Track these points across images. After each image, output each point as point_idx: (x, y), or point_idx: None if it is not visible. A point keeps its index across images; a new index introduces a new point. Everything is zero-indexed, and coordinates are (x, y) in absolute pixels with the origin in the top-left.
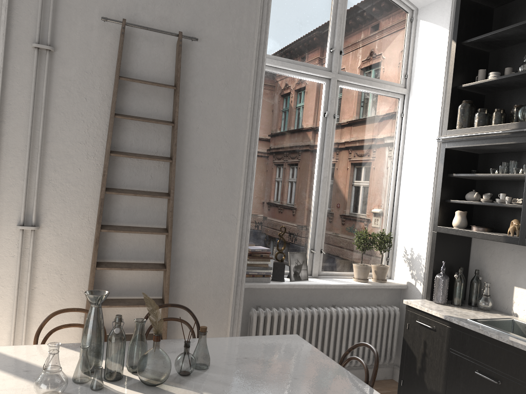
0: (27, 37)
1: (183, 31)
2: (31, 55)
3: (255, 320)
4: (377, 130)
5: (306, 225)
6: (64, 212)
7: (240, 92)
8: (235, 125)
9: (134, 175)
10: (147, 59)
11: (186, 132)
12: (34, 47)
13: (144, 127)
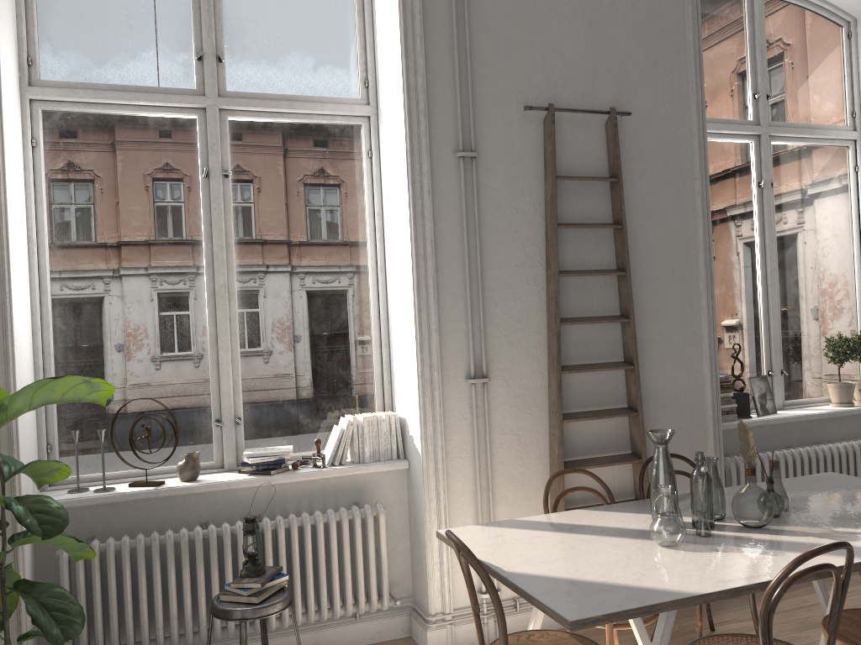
0: (447, 145)
1: (608, 105)
2: (454, 167)
3: (735, 472)
4: (827, 195)
5: (757, 340)
6: (511, 356)
7: (682, 171)
8: (682, 216)
9: (580, 298)
10: (574, 149)
11: (629, 234)
12: (457, 157)
13: (583, 236)
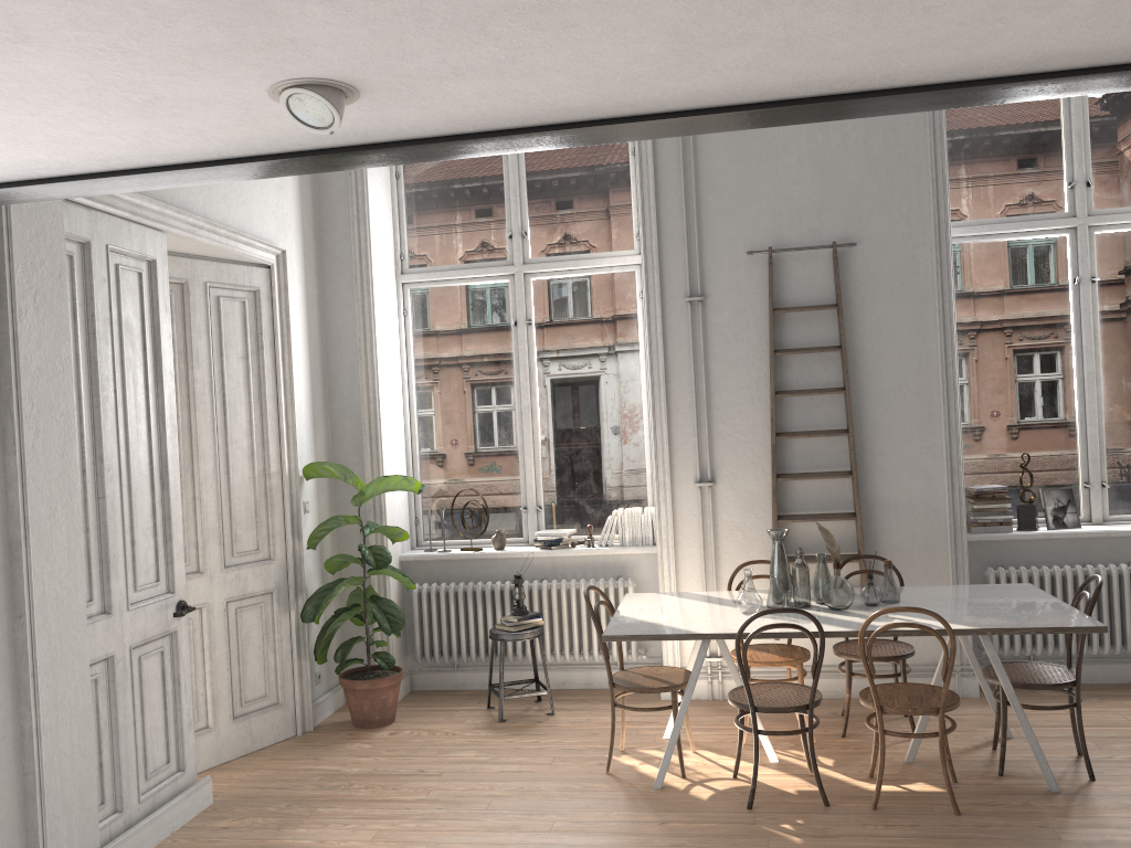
0: (679, 292)
1: (837, 238)
2: (685, 309)
3: (992, 582)
4: None
5: (1071, 449)
6: (737, 465)
7: (921, 290)
8: (920, 333)
9: (805, 414)
10: (800, 281)
11: (859, 354)
12: (687, 301)
13: (808, 359)
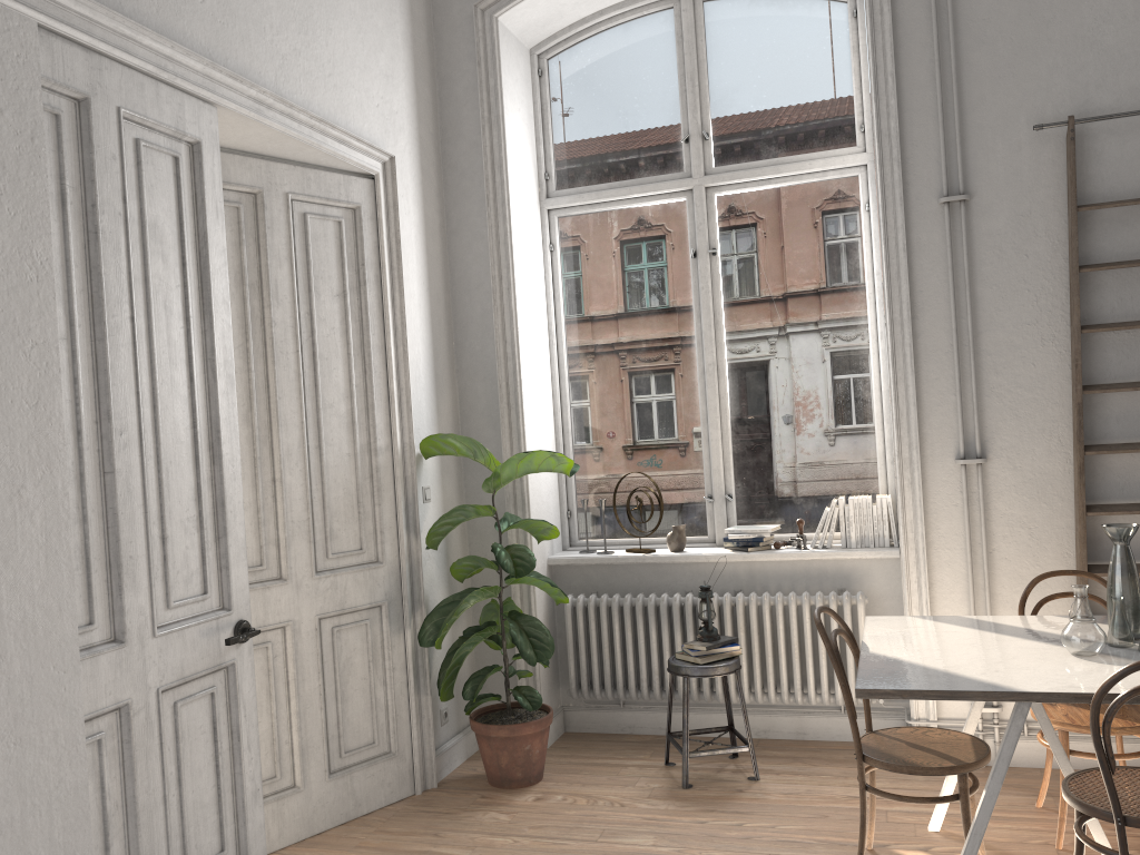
0: (929, 191)
1: None
2: (939, 215)
3: None
4: None
5: None
6: (1019, 433)
7: None
8: None
9: (1125, 357)
10: (1117, 165)
11: None
12: (942, 203)
13: (1130, 277)
